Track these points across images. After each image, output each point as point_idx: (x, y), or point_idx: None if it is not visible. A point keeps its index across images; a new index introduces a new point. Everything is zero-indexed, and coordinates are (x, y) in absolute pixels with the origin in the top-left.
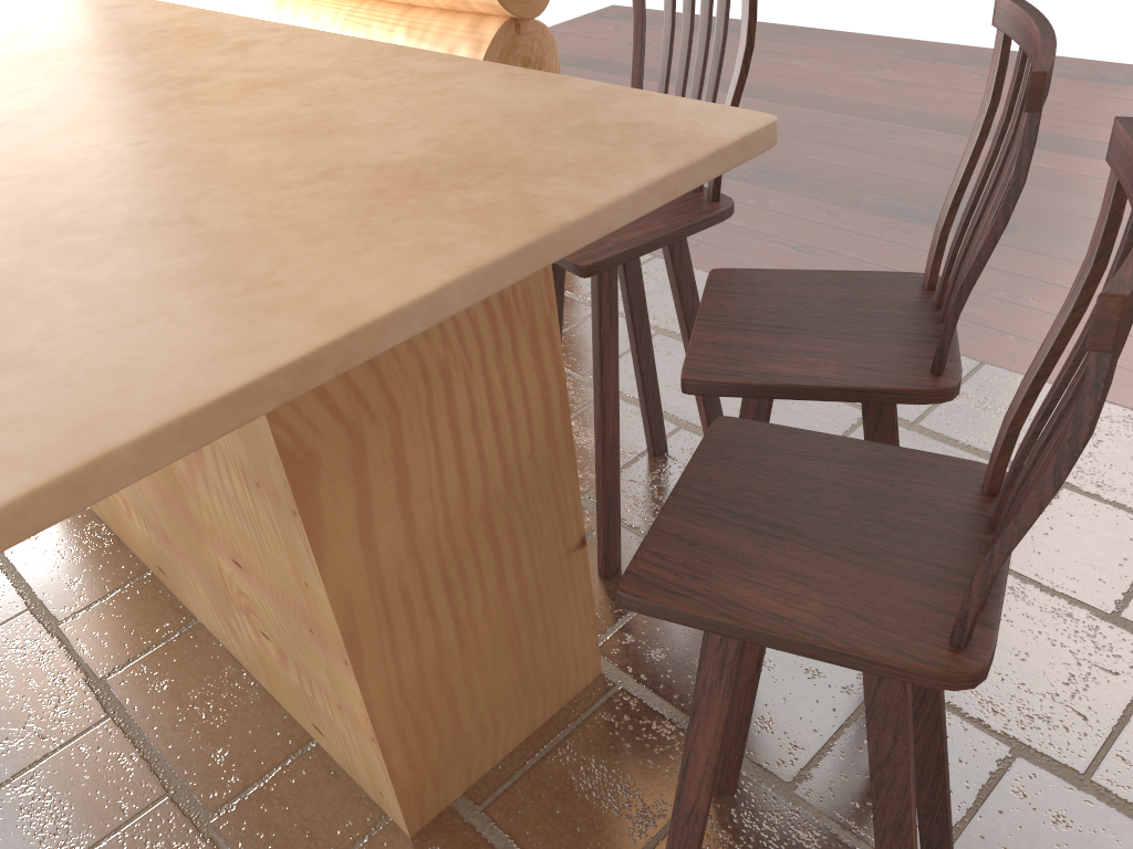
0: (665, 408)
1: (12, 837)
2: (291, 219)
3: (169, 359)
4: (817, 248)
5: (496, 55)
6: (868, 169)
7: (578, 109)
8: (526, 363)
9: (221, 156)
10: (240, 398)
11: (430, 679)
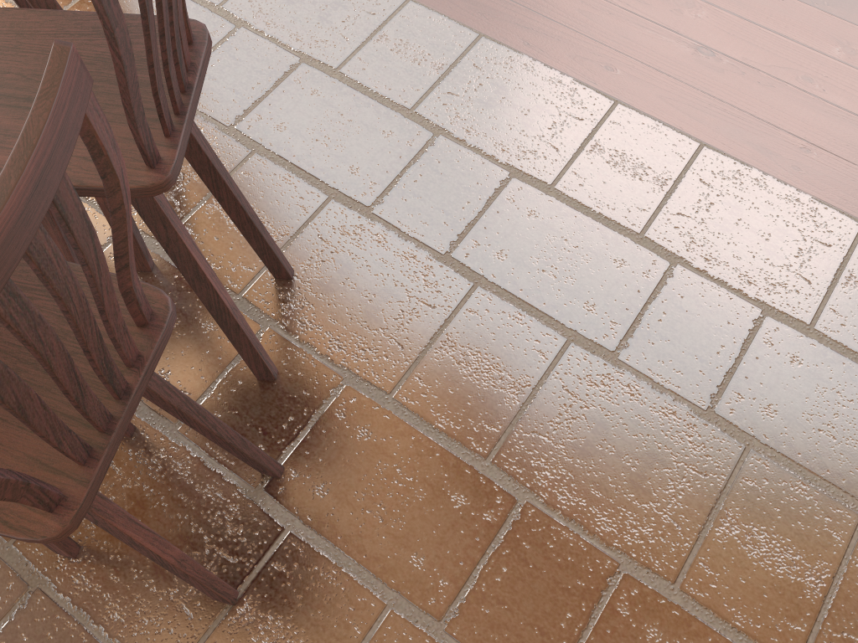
0: None
1: None
2: None
3: None
4: None
5: None
6: None
7: None
8: None
9: None
10: None
11: None
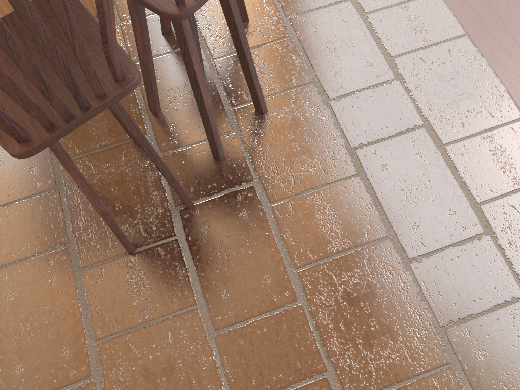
0: None
1: None
2: None
3: None
4: None
5: None
6: None
7: None
8: None
9: None
10: None
11: None
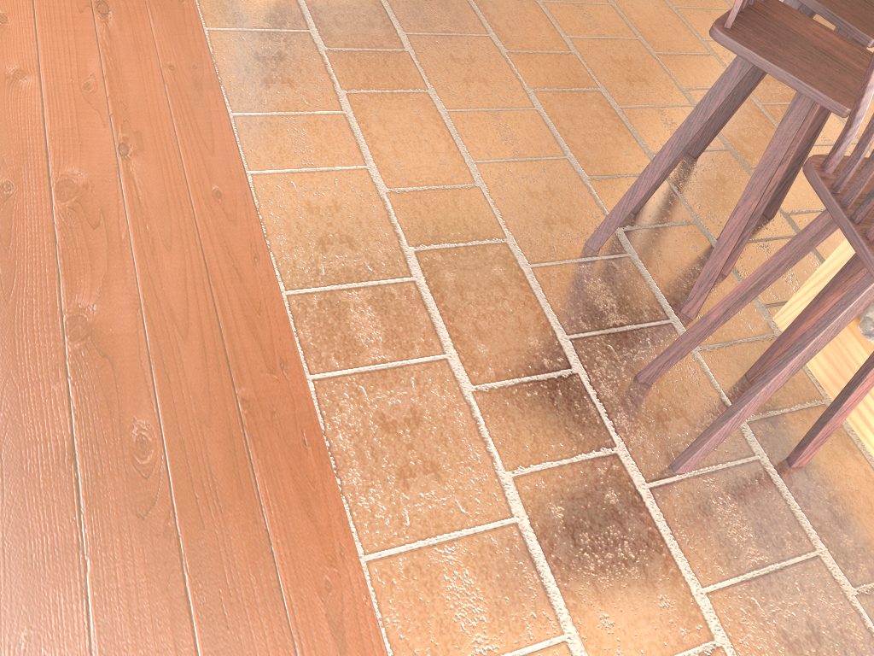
0: (650, 522)
1: None
2: None
3: None
4: None
5: None
6: None
7: None
8: None
9: None
10: None
11: None
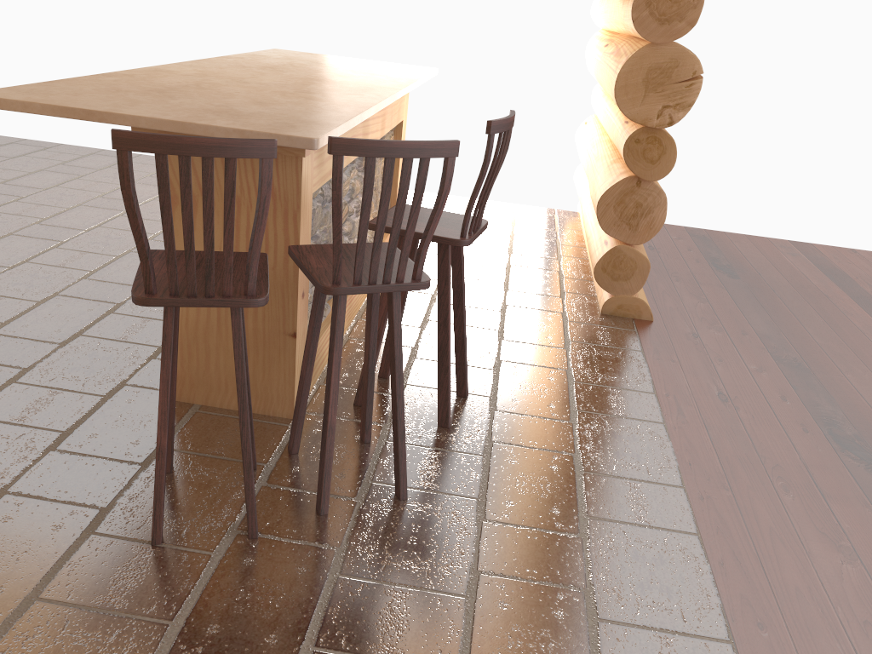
0: (500, 389)
1: (122, 327)
2: (181, 105)
3: (83, 102)
4: (732, 401)
5: (616, 192)
6: (868, 400)
7: (305, 122)
8: (279, 224)
9: (230, 98)
10: (69, 110)
11: (200, 332)
